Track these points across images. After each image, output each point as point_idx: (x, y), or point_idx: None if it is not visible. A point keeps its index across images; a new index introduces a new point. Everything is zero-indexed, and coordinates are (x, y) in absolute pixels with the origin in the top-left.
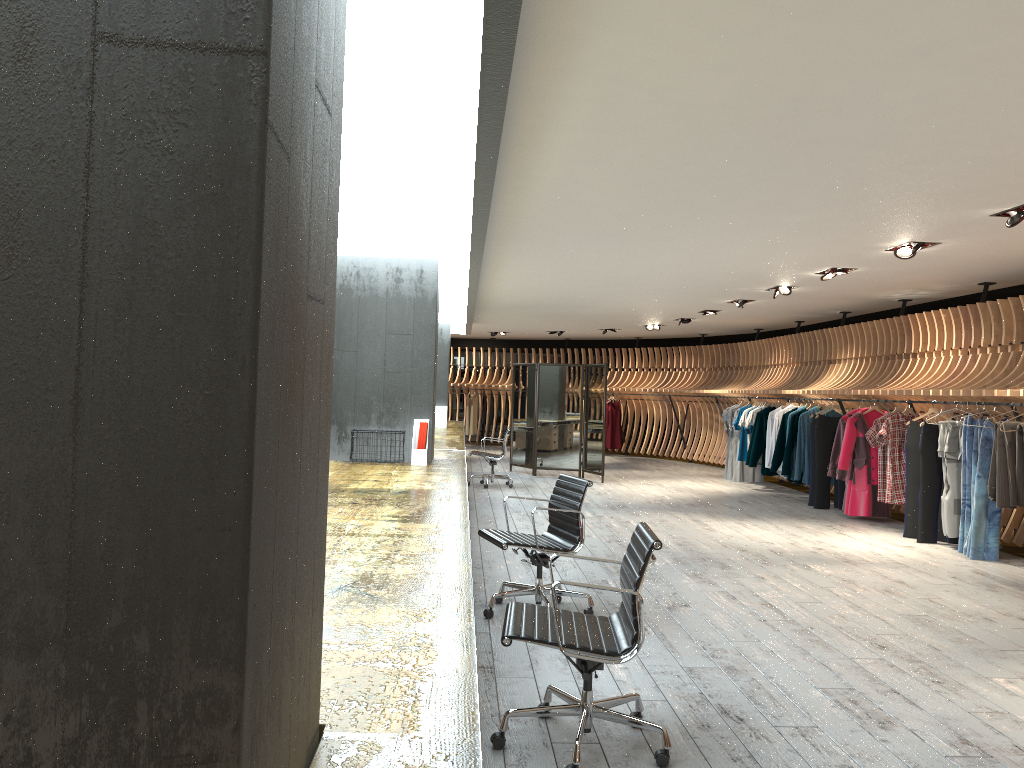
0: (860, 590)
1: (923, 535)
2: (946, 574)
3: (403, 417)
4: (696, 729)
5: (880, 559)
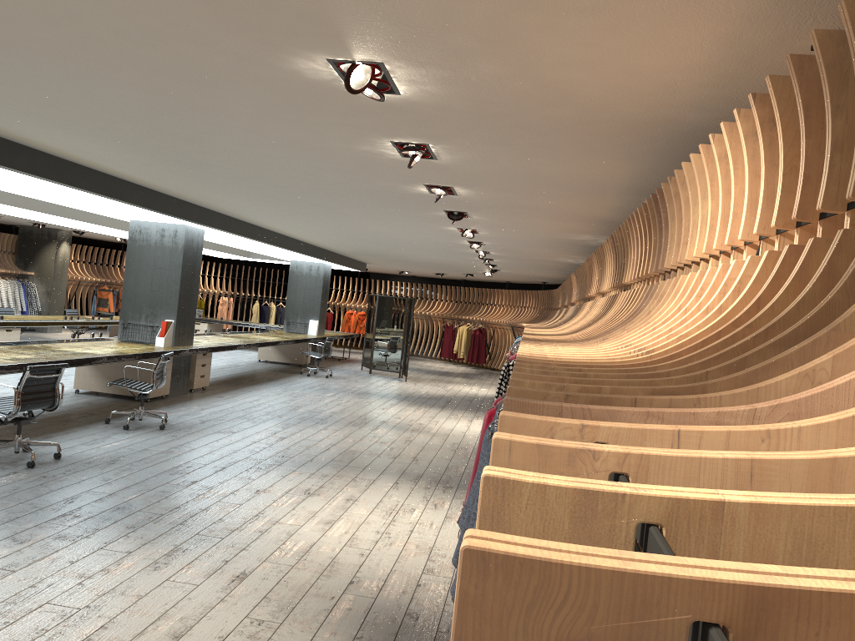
0: (366, 440)
1: None
2: (456, 441)
3: (160, 318)
4: (81, 462)
5: (441, 432)
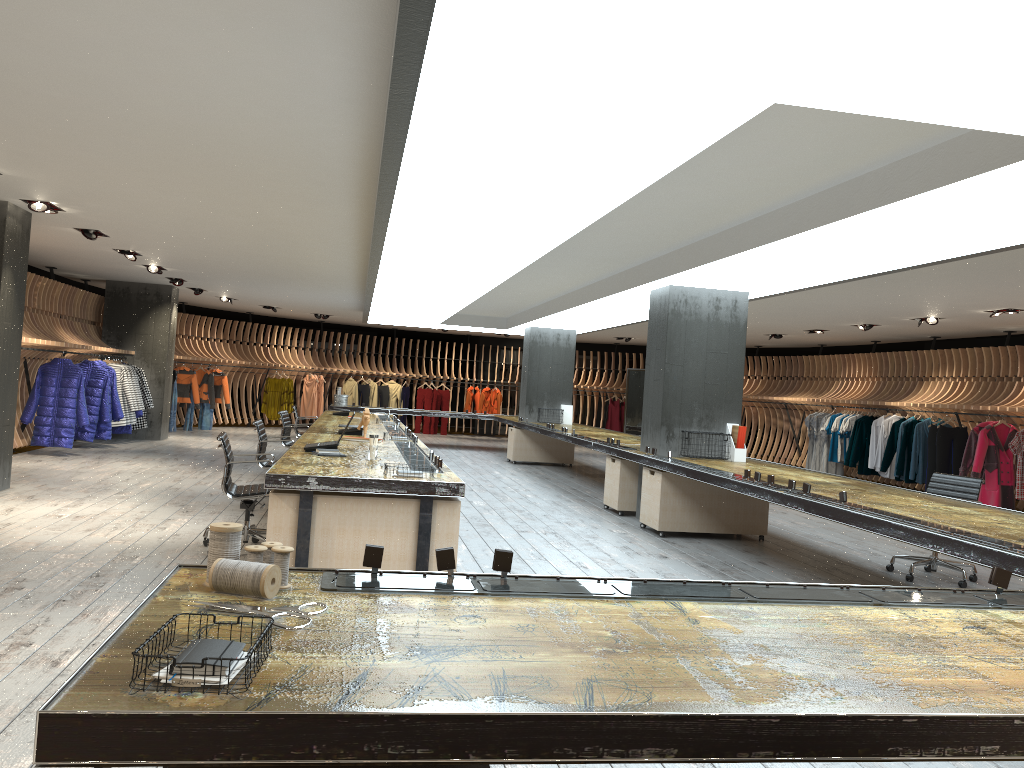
0: None
1: None
2: None
3: (718, 421)
4: None
5: None
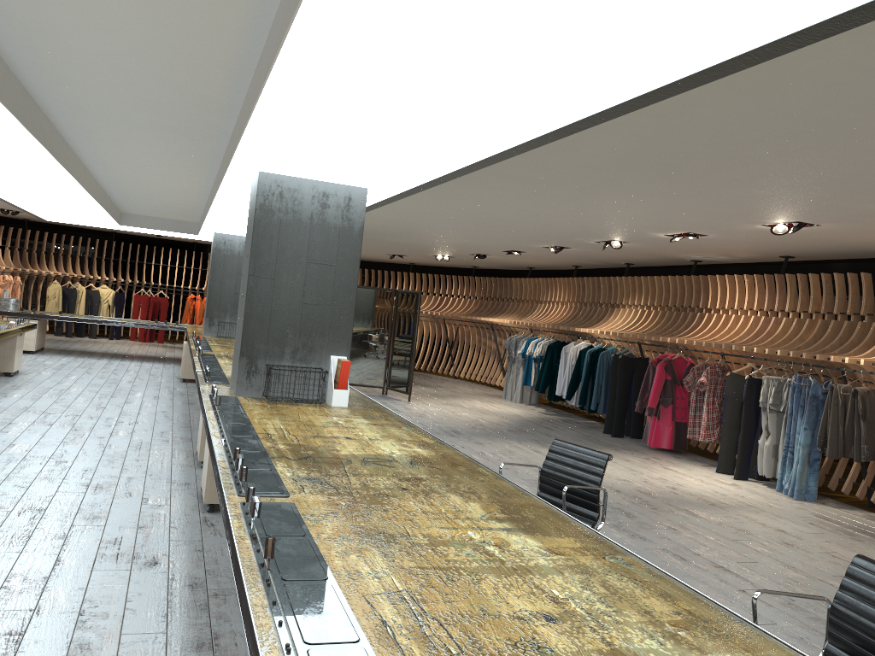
0: (766, 543)
1: (739, 473)
2: (801, 519)
3: (319, 353)
4: None
5: (733, 501)
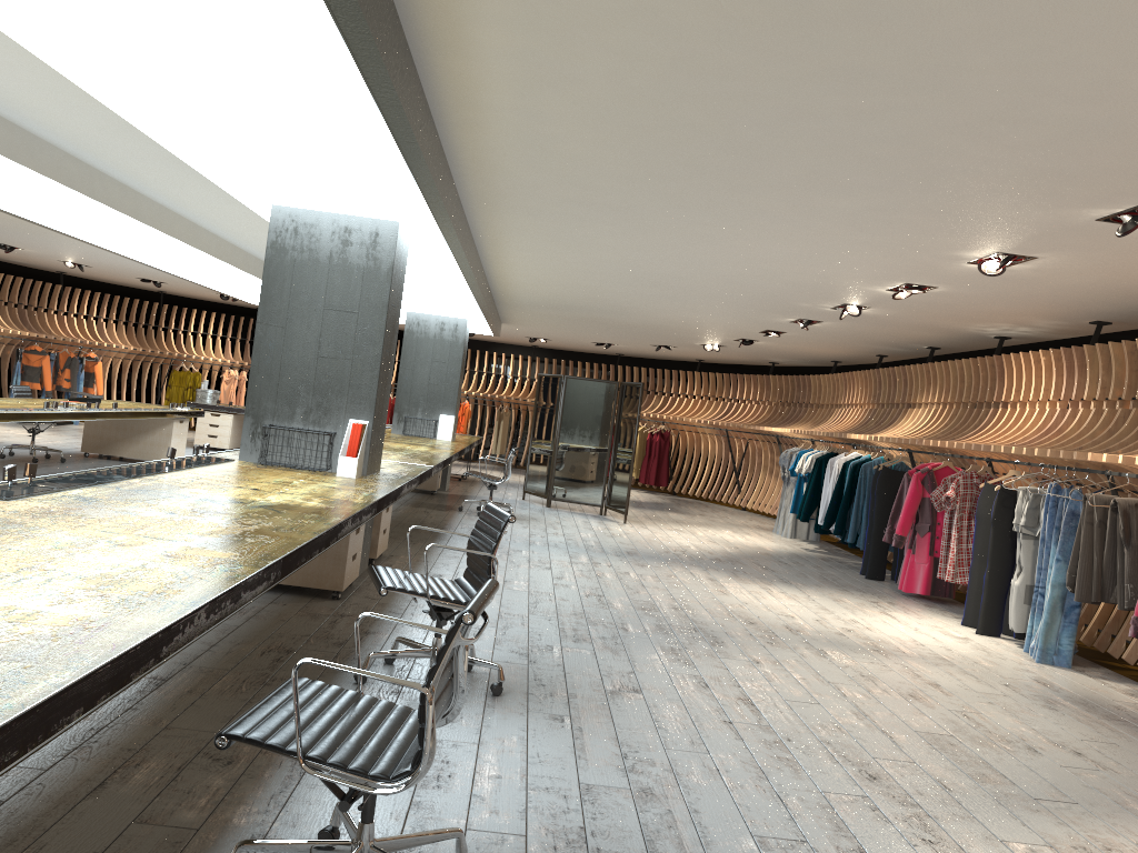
0: (877, 691)
1: (984, 626)
2: (998, 680)
3: (336, 415)
4: None
5: (921, 651)
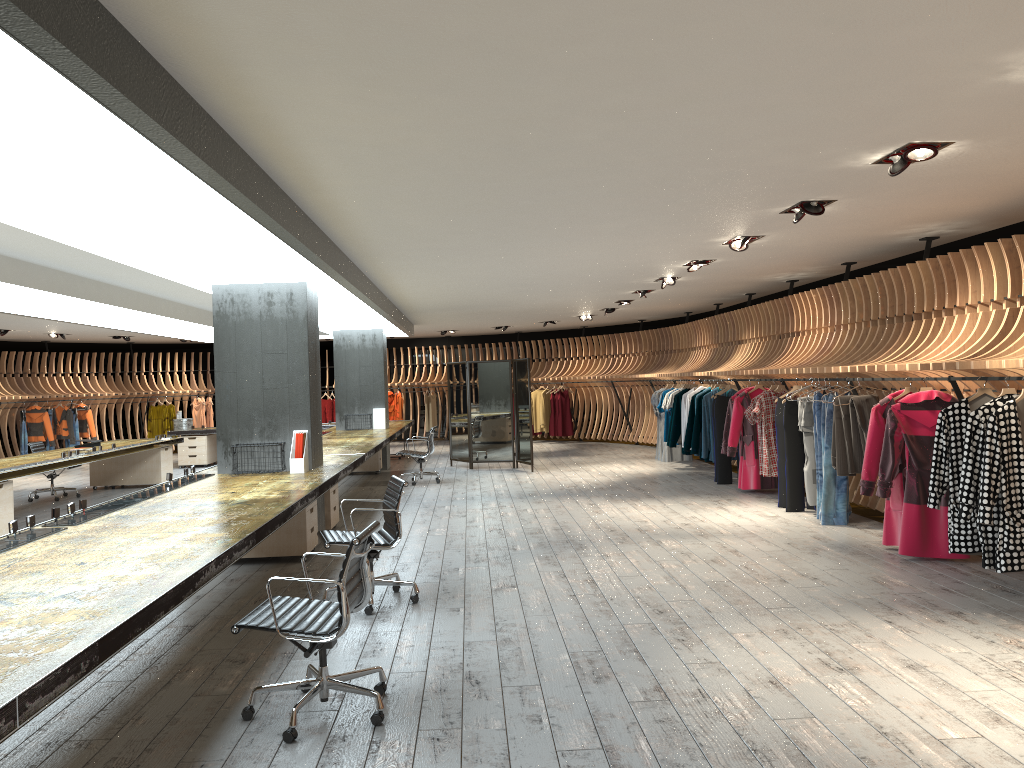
0: (689, 561)
1: (791, 504)
2: (784, 541)
3: (283, 429)
4: (432, 693)
5: (735, 530)
